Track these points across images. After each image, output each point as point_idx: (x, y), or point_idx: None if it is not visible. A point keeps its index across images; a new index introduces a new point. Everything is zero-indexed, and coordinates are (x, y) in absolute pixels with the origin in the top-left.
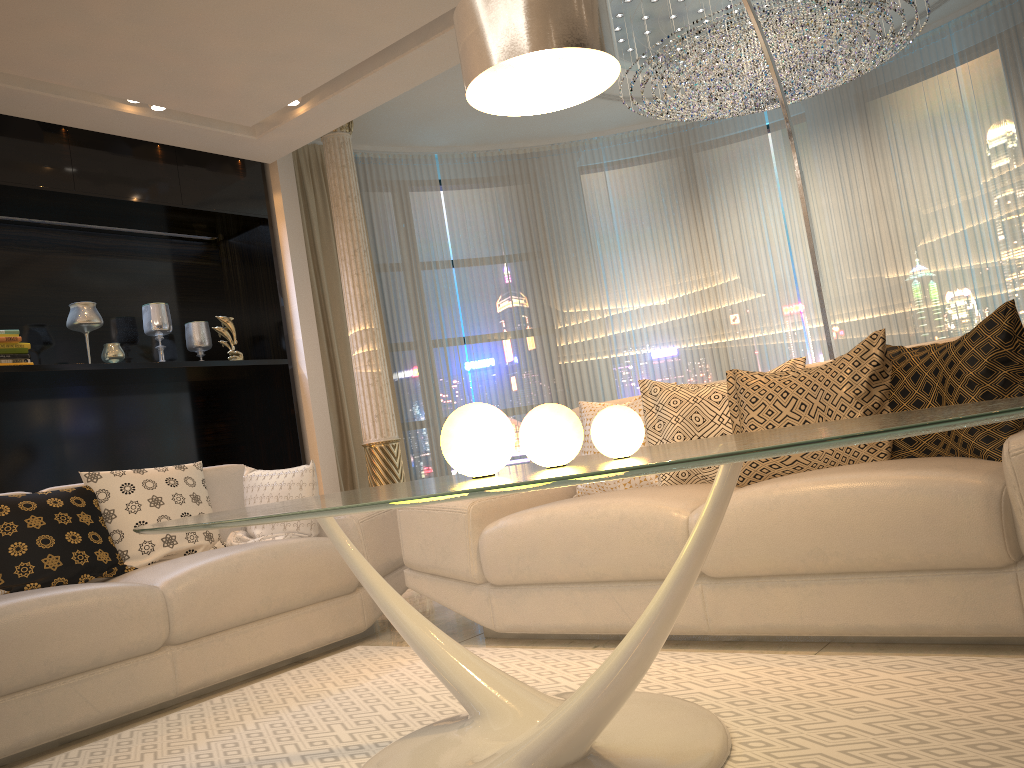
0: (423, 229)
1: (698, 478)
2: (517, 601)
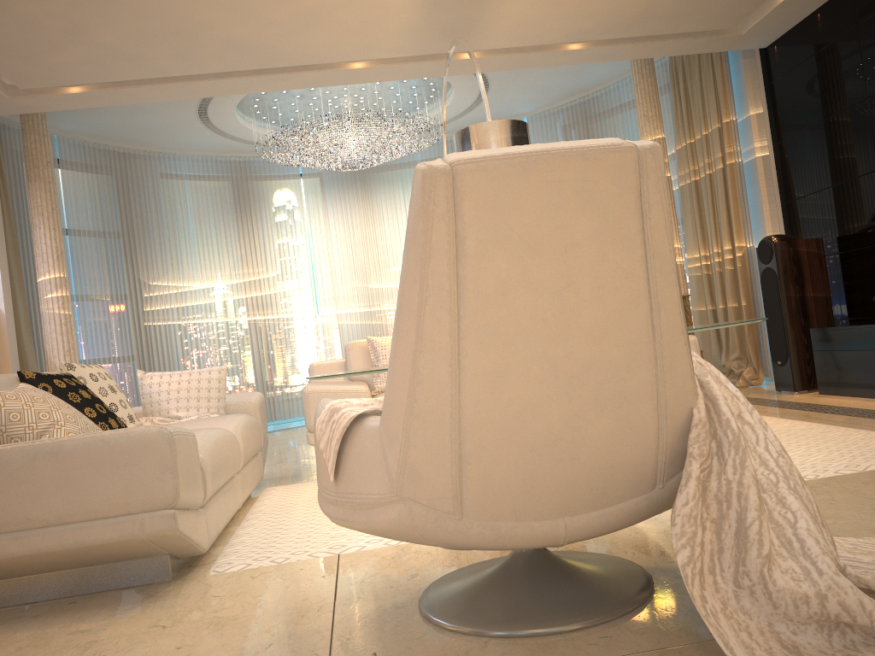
0: None
1: None
2: None
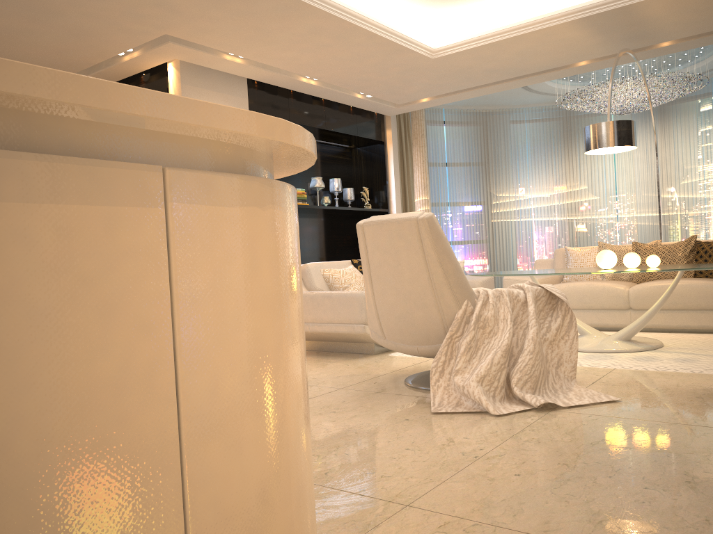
0: (434, 147)
1: (618, 279)
2: None
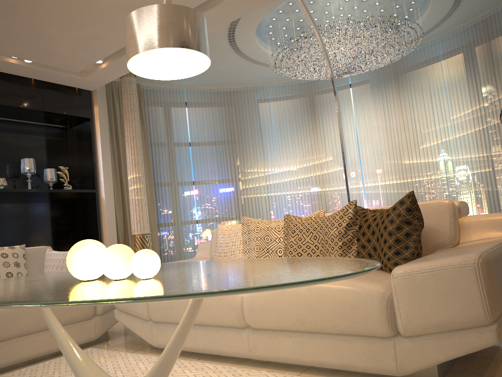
0: (176, 126)
1: None
2: (164, 331)
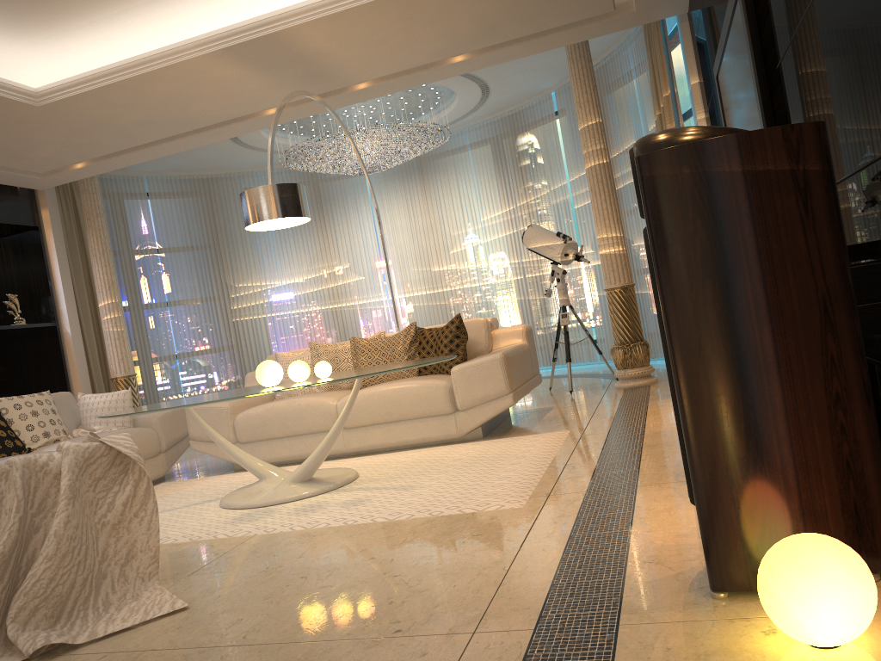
0: (137, 228)
1: (338, 388)
2: (255, 449)
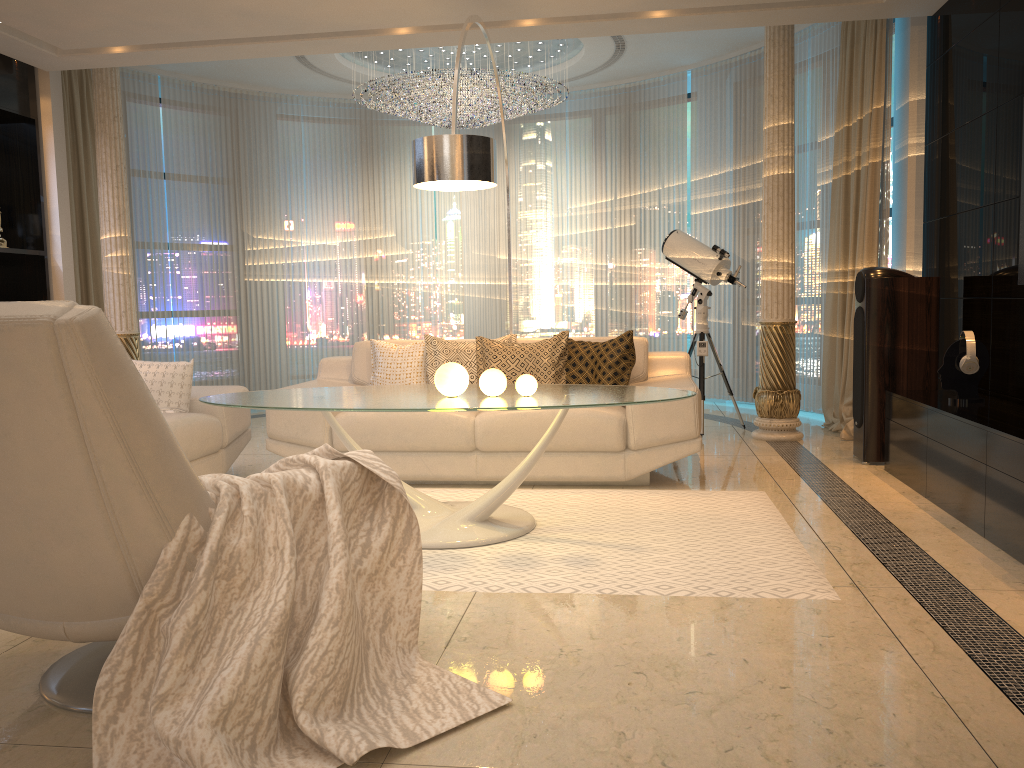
0: (142, 142)
1: None
2: None
